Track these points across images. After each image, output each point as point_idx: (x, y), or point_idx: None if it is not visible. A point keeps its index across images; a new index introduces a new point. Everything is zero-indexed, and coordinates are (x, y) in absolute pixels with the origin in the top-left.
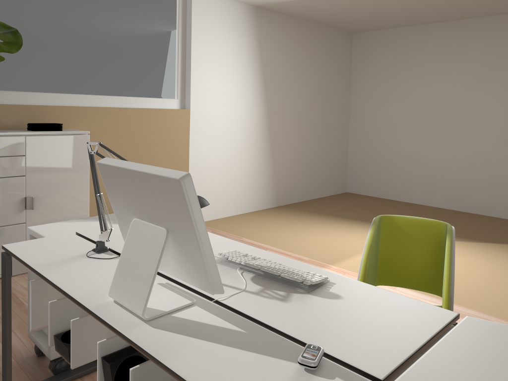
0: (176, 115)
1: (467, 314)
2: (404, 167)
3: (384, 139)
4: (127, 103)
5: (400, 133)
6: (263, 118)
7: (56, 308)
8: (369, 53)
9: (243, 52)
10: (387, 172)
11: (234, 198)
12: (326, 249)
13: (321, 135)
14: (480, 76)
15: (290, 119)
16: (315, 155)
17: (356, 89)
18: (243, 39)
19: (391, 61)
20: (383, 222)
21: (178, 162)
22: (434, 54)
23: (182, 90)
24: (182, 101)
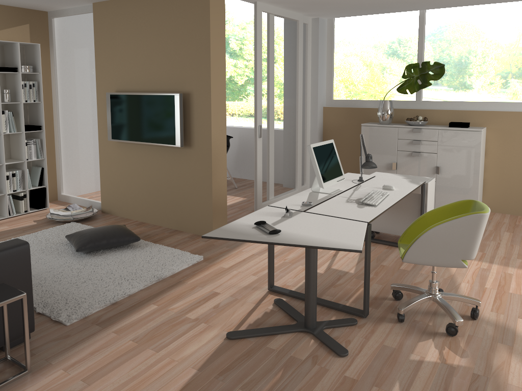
0: None
1: None
2: None
3: None
4: None
5: None
6: None
7: None
8: None
9: None
10: None
11: None
12: None
13: None
14: None
15: None
16: None
17: None
18: None
19: None
20: (472, 204)
21: None
22: None
23: None
24: None
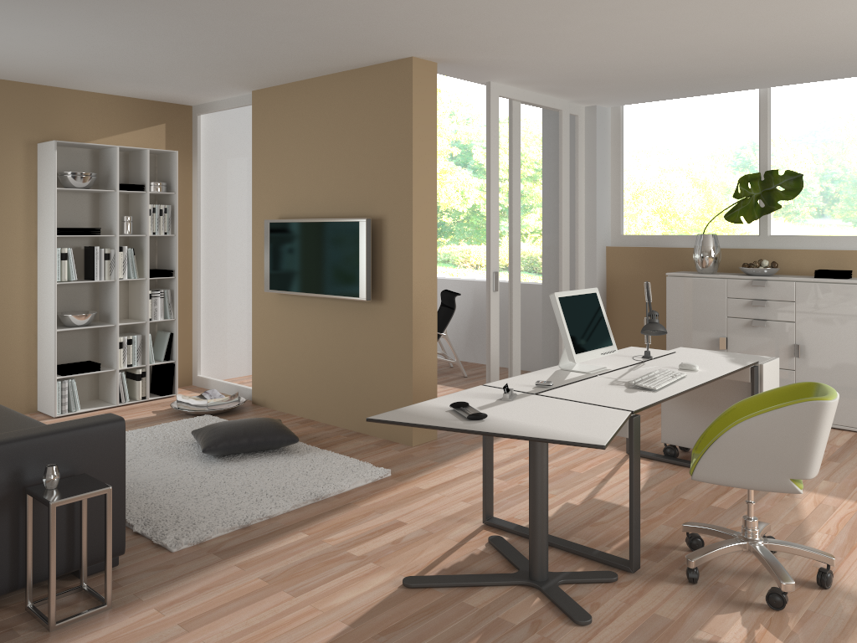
0: None
1: None
2: None
3: None
4: None
5: None
6: None
7: None
8: None
9: None
10: None
11: None
12: None
13: None
14: None
15: None
16: None
17: None
18: None
19: None
20: (814, 389)
21: None
22: None
23: None
24: None
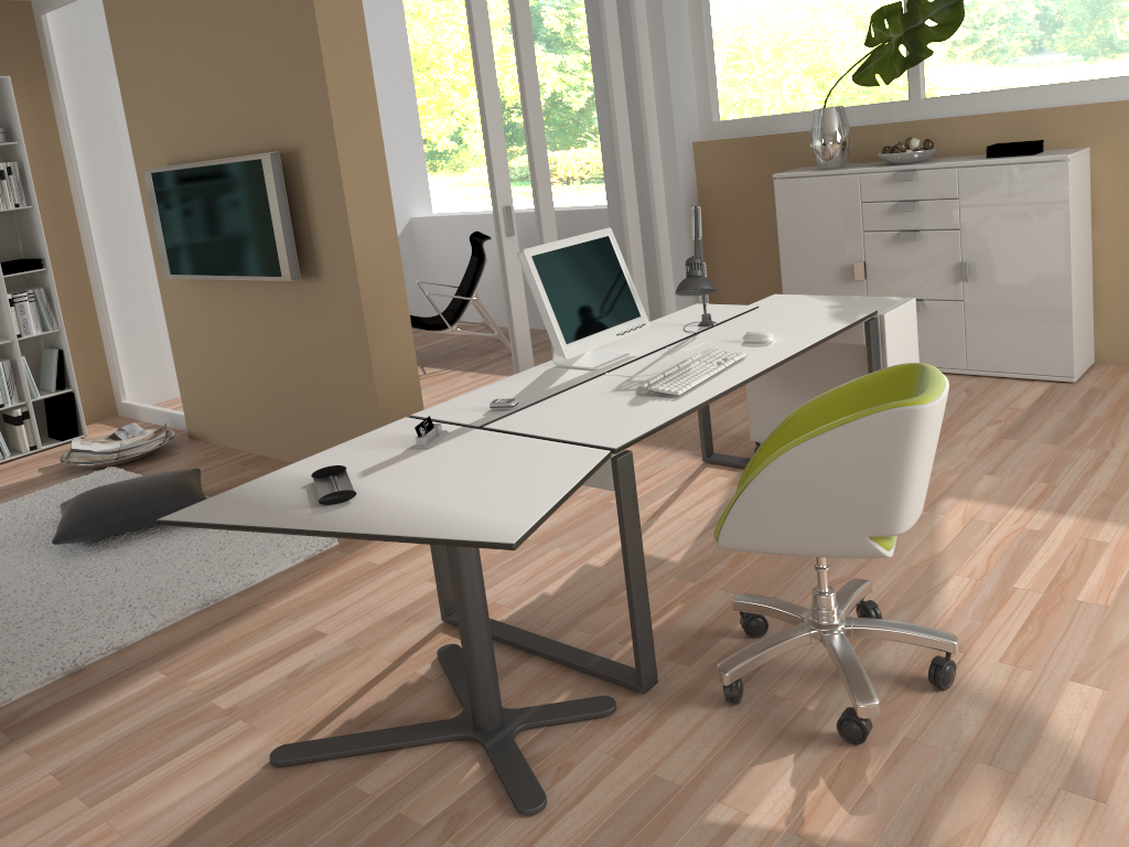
0: None
1: None
2: None
3: None
4: None
5: None
6: None
7: None
8: None
9: None
10: None
11: None
12: None
13: None
14: None
15: None
16: None
17: None
18: None
19: None
20: (918, 376)
21: None
22: None
23: None
24: None
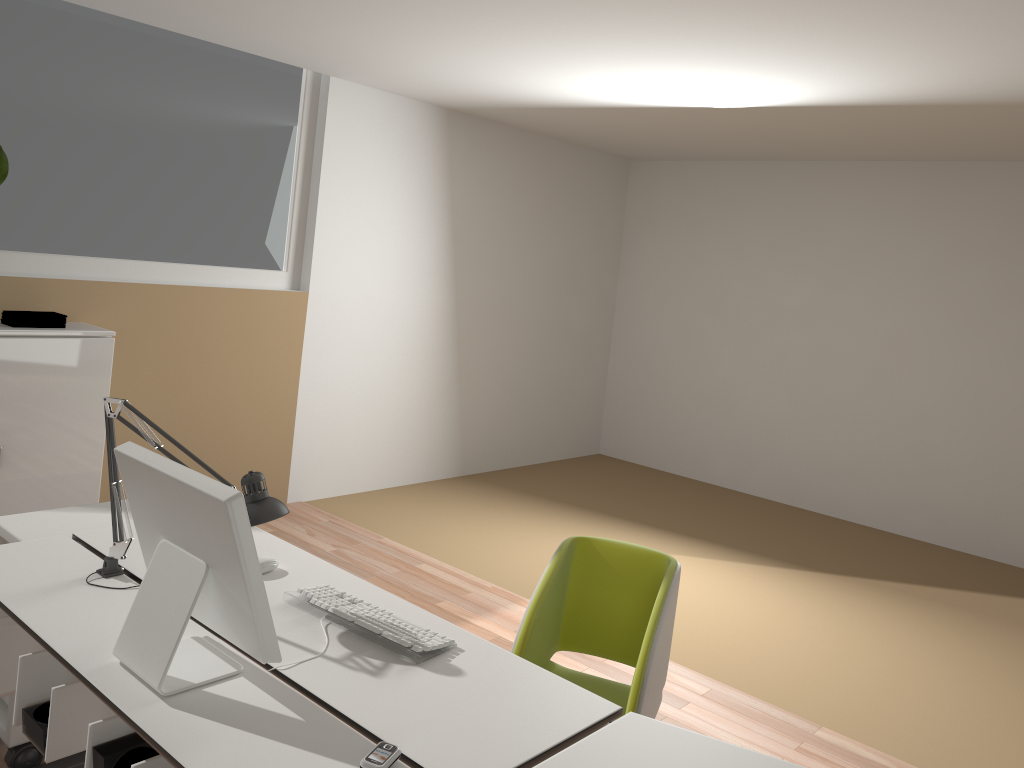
0: (281, 302)
1: (735, 702)
2: (703, 417)
3: (672, 361)
4: (191, 277)
5: (701, 353)
6: (447, 311)
7: (31, 667)
8: (656, 200)
9: (417, 191)
10: (673, 424)
11: (380, 458)
12: (529, 569)
13: (557, 346)
14: (842, 266)
15: (498, 315)
16: (542, 383)
17: (630, 263)
18: (419, 168)
19: (693, 220)
20: (577, 547)
21: (278, 388)
22: (768, 217)
23: (298, 255)
24: (295, 275)
